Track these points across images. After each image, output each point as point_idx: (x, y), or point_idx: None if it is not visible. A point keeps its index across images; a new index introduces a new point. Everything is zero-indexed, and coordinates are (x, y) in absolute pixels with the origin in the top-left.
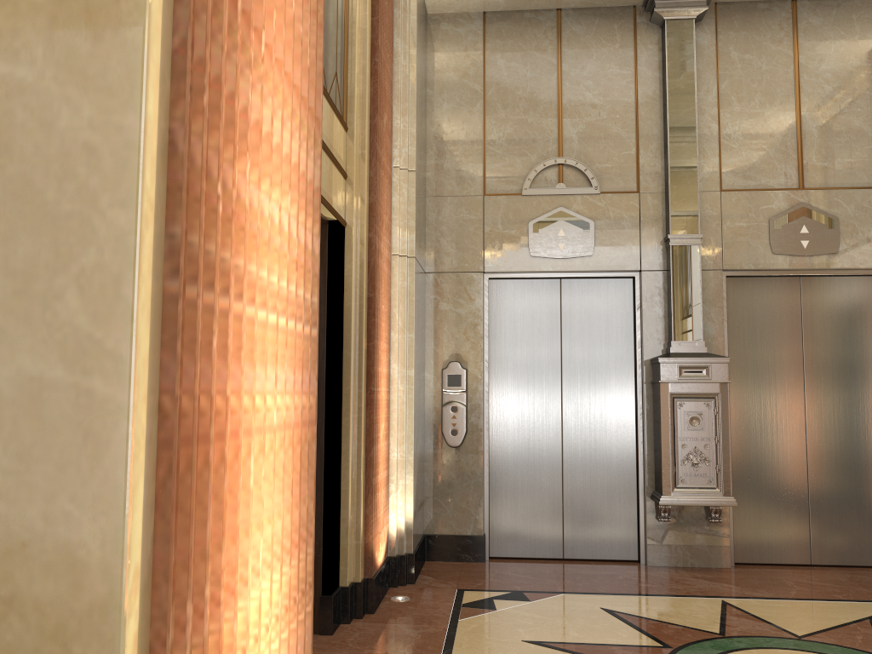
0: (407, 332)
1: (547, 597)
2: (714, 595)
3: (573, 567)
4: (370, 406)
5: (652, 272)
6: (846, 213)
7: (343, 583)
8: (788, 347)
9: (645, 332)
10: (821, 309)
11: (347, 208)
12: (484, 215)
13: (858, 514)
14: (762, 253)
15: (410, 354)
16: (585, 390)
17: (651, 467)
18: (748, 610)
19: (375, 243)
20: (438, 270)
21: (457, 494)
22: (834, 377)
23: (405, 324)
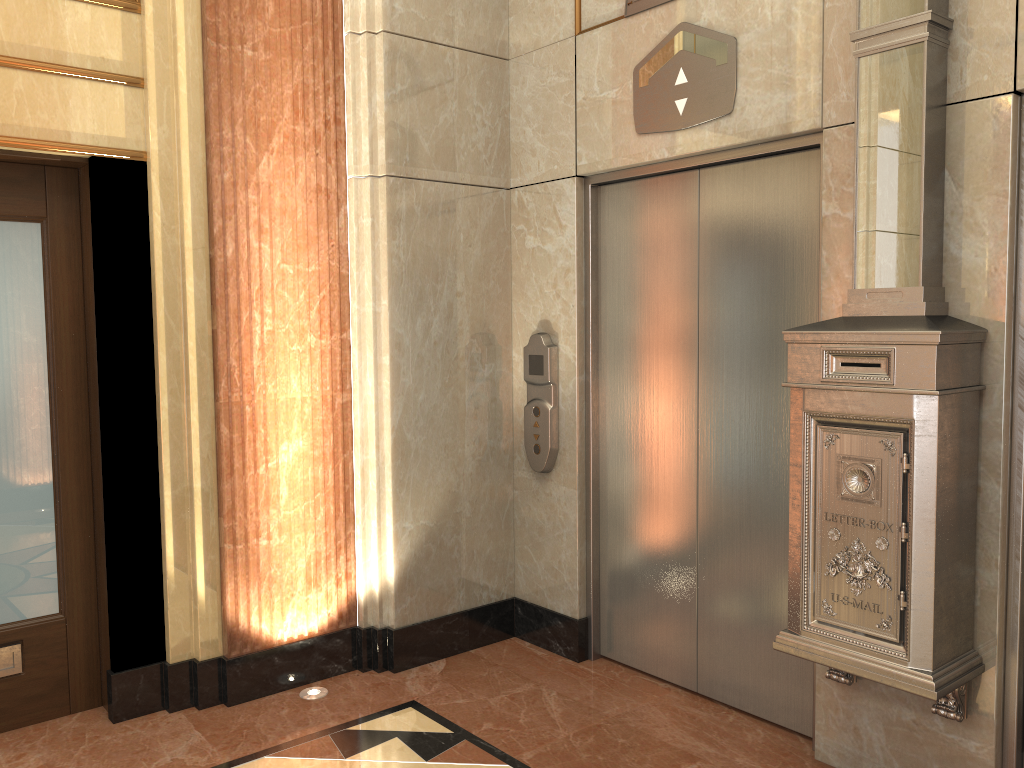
0: (381, 297)
1: (467, 762)
2: None
3: (674, 716)
4: (217, 419)
5: (846, 127)
6: None
7: (168, 658)
8: None
9: (825, 269)
10: None
11: (146, 131)
12: (576, 71)
13: None
14: None
15: (384, 332)
16: (735, 389)
17: None
18: None
19: (211, 174)
20: (524, 182)
21: (549, 546)
22: None
23: (370, 286)
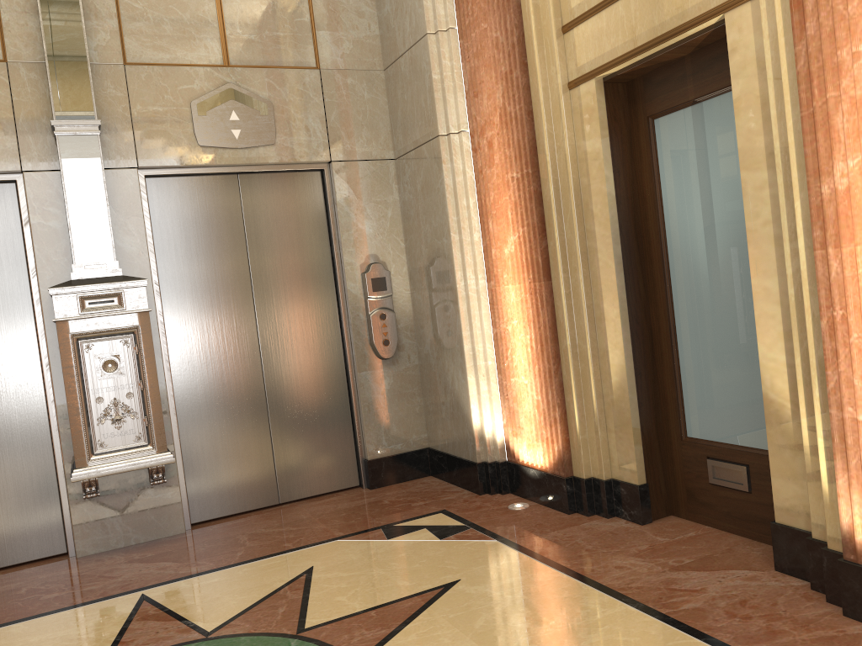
0: None
1: None
2: (137, 588)
3: None
4: None
5: (40, 173)
6: (281, 97)
7: None
8: (231, 260)
9: (38, 255)
10: (265, 212)
11: None
12: None
13: (324, 437)
14: (187, 145)
15: None
16: None
17: (69, 432)
18: (167, 602)
19: None
20: None
21: None
22: (287, 289)
23: None
